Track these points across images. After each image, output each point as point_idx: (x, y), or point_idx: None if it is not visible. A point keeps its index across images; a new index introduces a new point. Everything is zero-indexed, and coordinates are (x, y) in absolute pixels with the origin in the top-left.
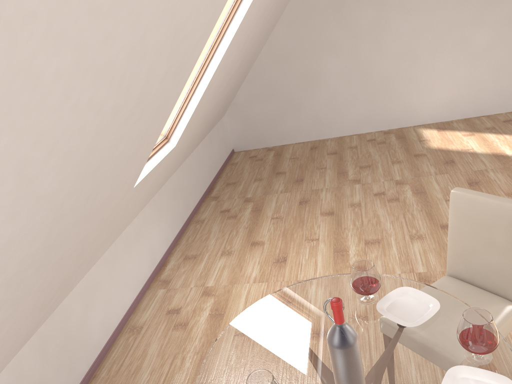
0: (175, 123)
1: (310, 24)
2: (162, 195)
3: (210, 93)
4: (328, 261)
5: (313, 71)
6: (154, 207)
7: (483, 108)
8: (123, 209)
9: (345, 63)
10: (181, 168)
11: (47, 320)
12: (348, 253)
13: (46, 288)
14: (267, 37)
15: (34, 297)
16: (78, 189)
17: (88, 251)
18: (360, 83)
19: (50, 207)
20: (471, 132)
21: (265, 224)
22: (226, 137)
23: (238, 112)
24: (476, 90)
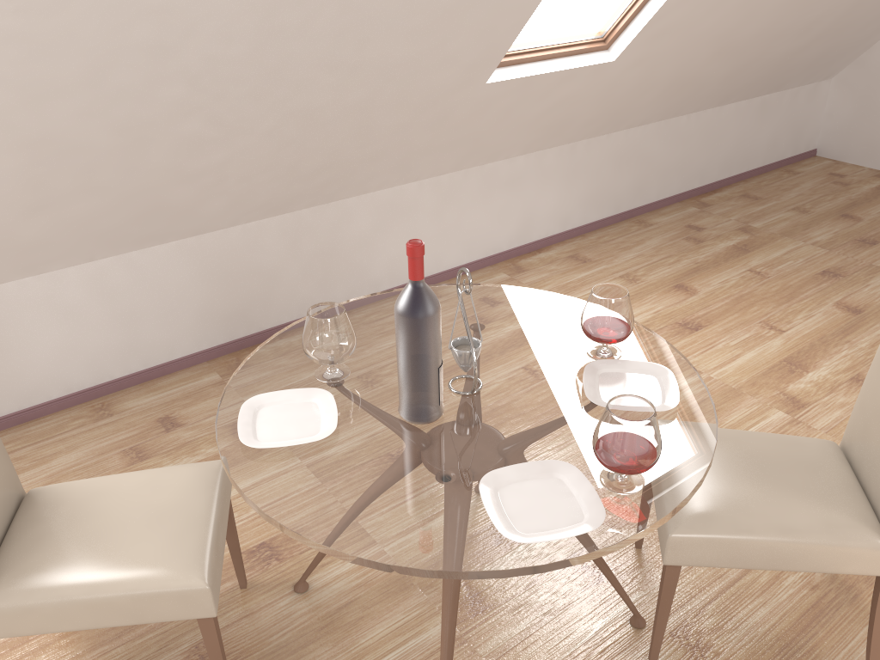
0: (624, 20)
1: None
2: (594, 148)
3: None
4: (756, 366)
5: None
6: (568, 158)
7: None
8: (467, 114)
9: None
10: (660, 126)
11: (315, 207)
12: (804, 375)
13: (290, 144)
14: None
15: (266, 144)
16: (305, 2)
17: (387, 143)
18: None
19: (243, 0)
20: None
21: (729, 273)
22: (811, 121)
23: (859, 81)
24: None
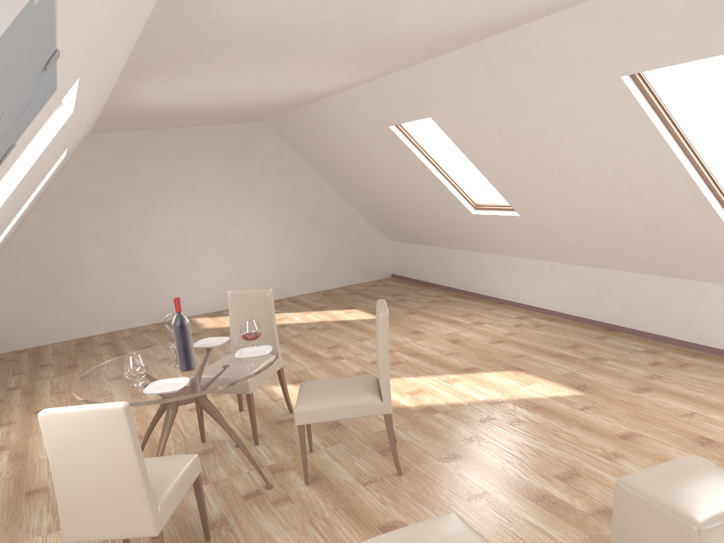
0: None
1: (72, 214)
2: None
3: None
4: None
5: (76, 262)
6: None
7: None
8: None
9: (112, 254)
10: None
11: None
12: None
13: None
14: (23, 222)
15: None
16: None
17: None
18: (129, 275)
19: None
20: None
21: (46, 398)
22: None
23: None
24: (239, 281)
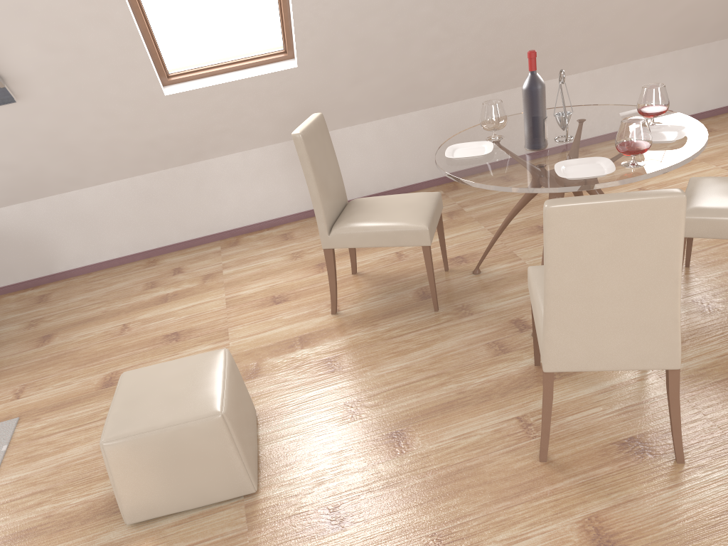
0: None
1: None
2: (725, 47)
3: None
4: None
5: None
6: (702, 56)
7: None
8: (609, 20)
9: None
10: None
11: (506, 90)
12: None
13: (489, 43)
14: None
15: (475, 43)
16: None
17: (552, 43)
18: None
19: None
20: None
21: None
22: None
23: None
24: None
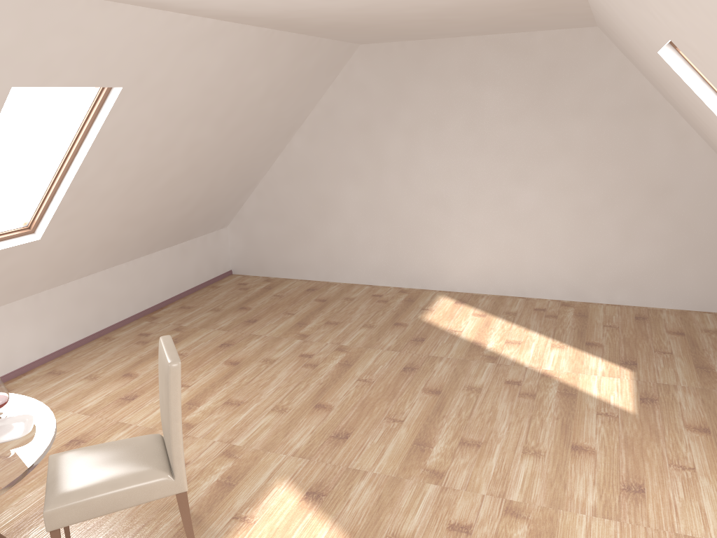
0: (38, 214)
1: (332, 141)
2: (55, 295)
3: (103, 191)
4: None
5: (330, 197)
6: (34, 305)
7: (525, 287)
8: None
9: (367, 195)
10: (106, 272)
11: None
12: (197, 408)
13: None
14: (275, 146)
15: None
16: None
17: None
18: (382, 223)
19: None
20: (486, 312)
21: None
22: (222, 253)
23: (242, 226)
24: (517, 263)
